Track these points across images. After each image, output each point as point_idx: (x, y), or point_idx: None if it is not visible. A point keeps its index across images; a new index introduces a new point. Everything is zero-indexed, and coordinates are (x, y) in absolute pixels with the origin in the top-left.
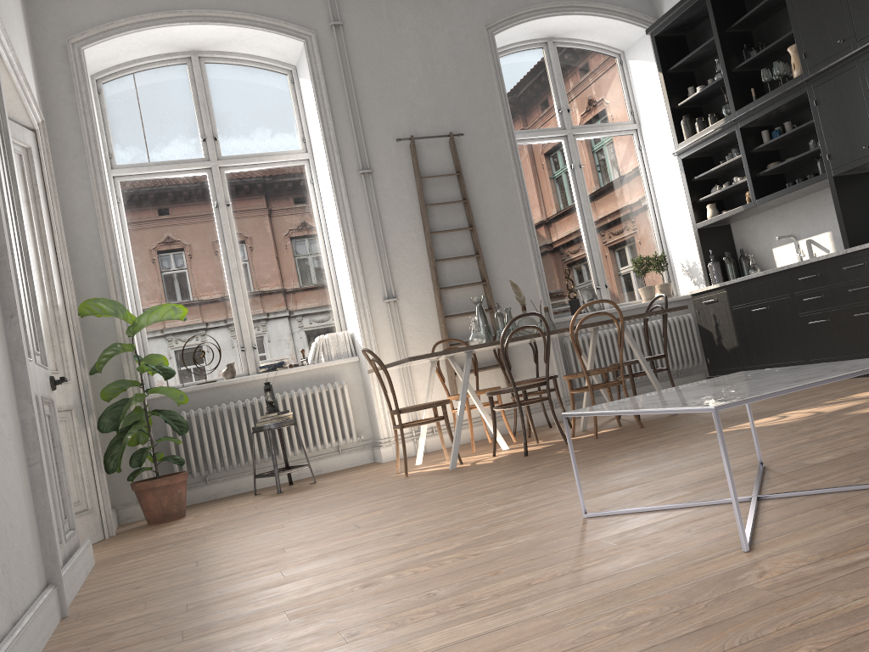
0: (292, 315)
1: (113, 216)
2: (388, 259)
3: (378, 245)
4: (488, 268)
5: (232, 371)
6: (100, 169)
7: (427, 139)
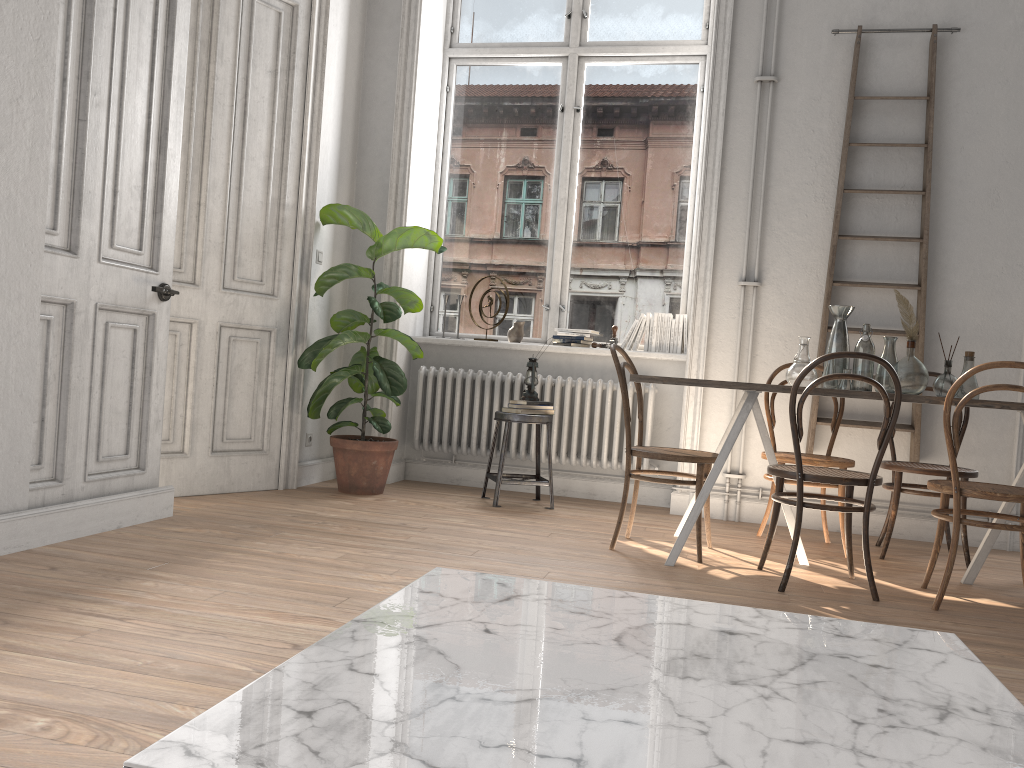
0: (623, 276)
1: (415, 106)
2: (764, 221)
3: (752, 197)
4: (937, 265)
5: (517, 333)
6: (413, 44)
7: (890, 34)
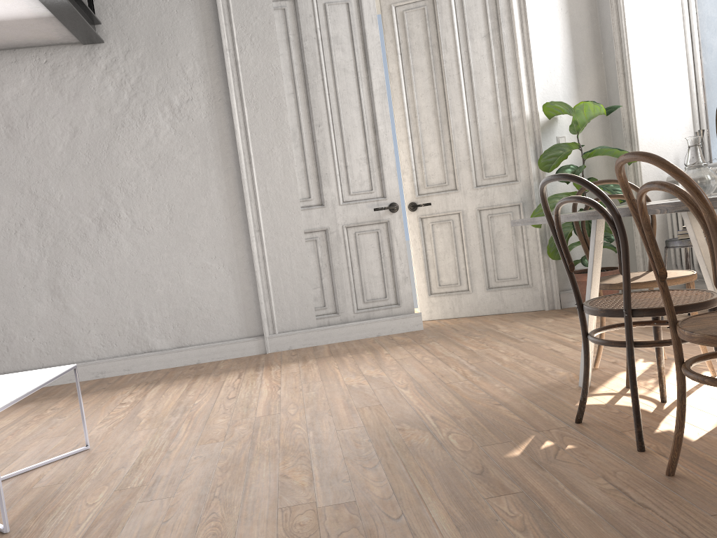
0: None
1: None
2: None
3: None
4: None
5: None
6: None
7: None
